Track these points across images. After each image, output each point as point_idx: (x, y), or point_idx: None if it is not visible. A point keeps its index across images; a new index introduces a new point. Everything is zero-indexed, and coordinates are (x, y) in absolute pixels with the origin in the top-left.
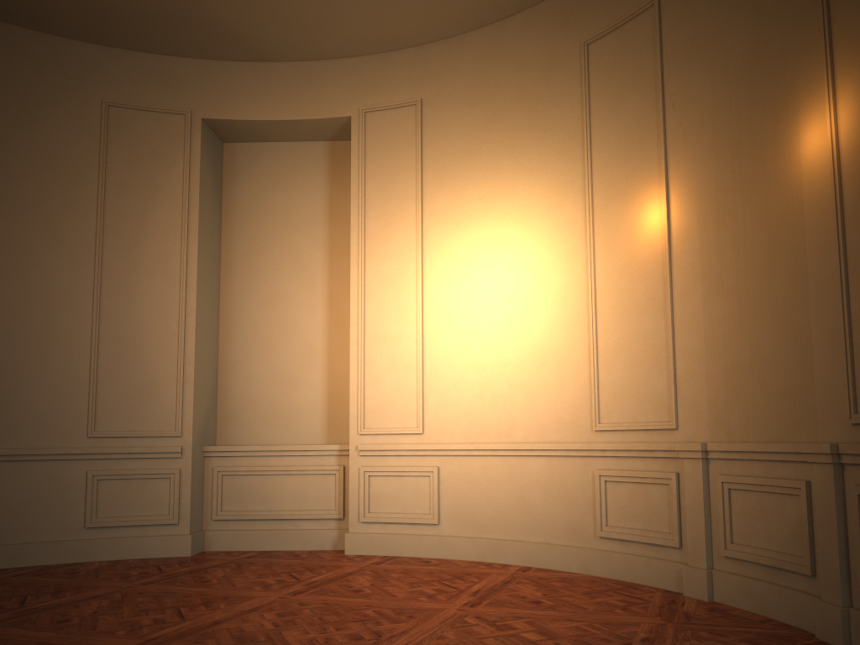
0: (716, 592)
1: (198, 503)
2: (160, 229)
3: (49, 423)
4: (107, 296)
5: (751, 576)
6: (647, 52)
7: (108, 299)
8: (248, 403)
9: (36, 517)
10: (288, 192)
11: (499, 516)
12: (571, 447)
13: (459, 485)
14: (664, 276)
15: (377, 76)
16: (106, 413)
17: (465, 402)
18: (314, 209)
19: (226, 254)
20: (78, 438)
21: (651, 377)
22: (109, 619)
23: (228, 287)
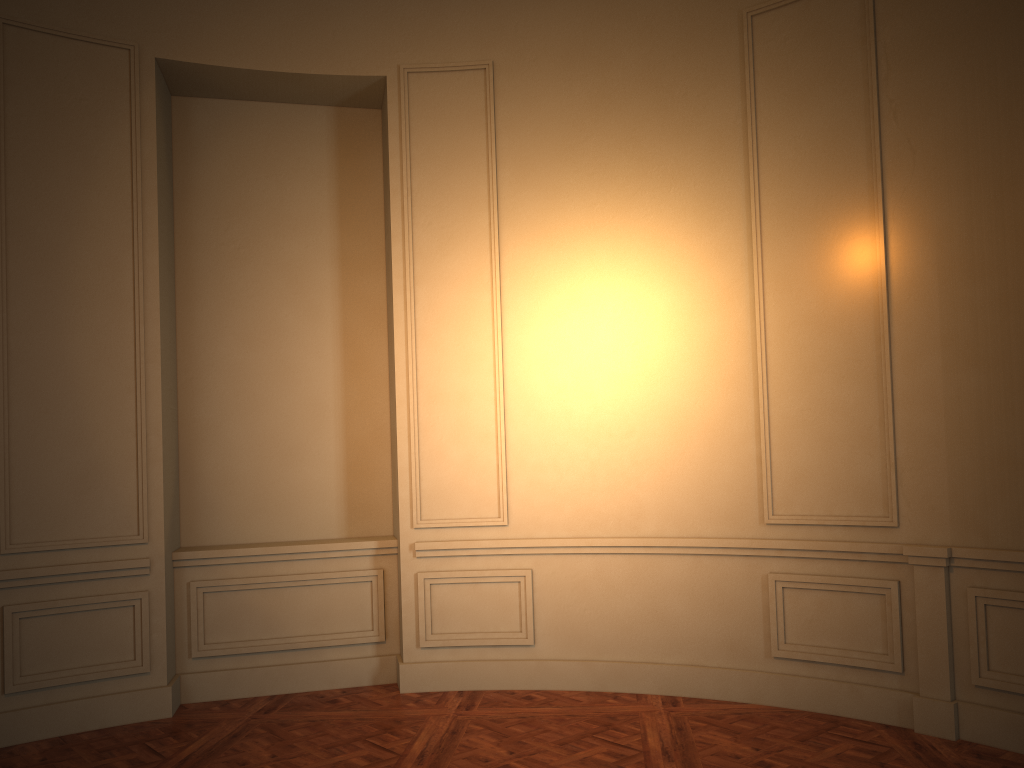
0: (965, 728)
1: (171, 636)
2: (99, 228)
3: None
4: (19, 332)
5: (1020, 711)
6: (851, 38)
7: (21, 336)
8: (227, 484)
9: None
10: (276, 178)
11: (622, 632)
12: (733, 544)
13: (563, 592)
14: (878, 334)
15: (424, 21)
16: (27, 515)
17: (569, 483)
18: (316, 205)
19: (183, 266)
20: None
21: (855, 460)
22: None
23: (188, 315)
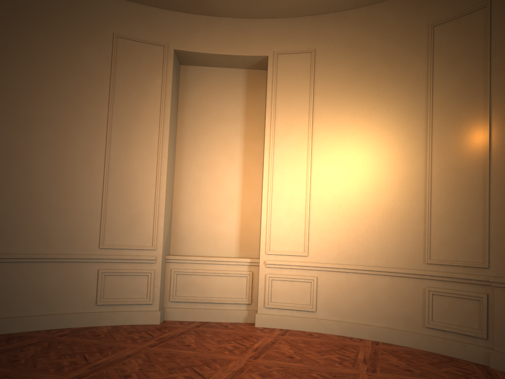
0: None
1: (162, 291)
2: (146, 118)
3: (76, 238)
4: (113, 159)
5: None
6: (479, 35)
7: (114, 161)
8: (190, 229)
9: (67, 298)
10: (220, 99)
11: (356, 309)
12: (409, 272)
13: (330, 288)
14: (484, 175)
15: (286, 31)
16: (110, 233)
17: (336, 239)
18: (236, 111)
19: (179, 136)
20: (93, 249)
21: (470, 235)
22: (155, 375)
23: (180, 156)
